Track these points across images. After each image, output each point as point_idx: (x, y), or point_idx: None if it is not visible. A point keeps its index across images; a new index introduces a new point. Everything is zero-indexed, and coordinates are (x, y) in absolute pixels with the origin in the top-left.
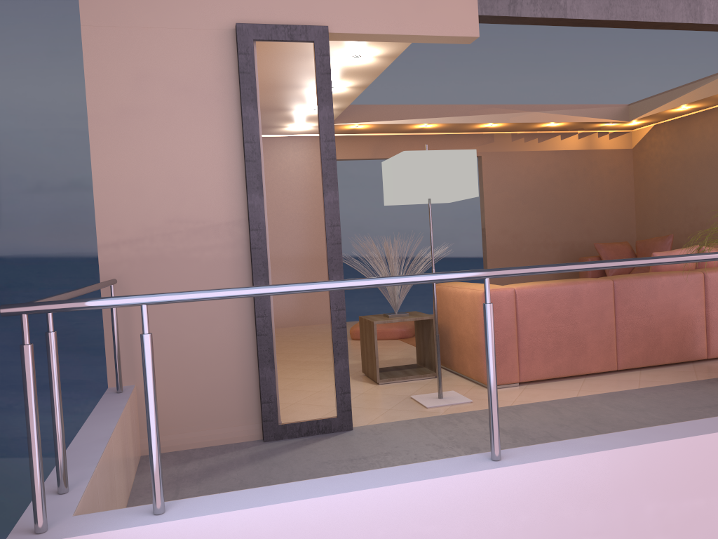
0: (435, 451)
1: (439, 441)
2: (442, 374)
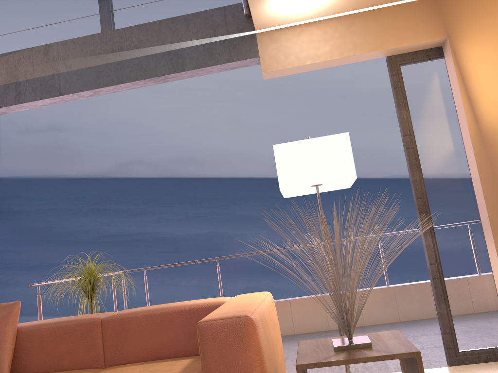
0: None
1: None
2: None
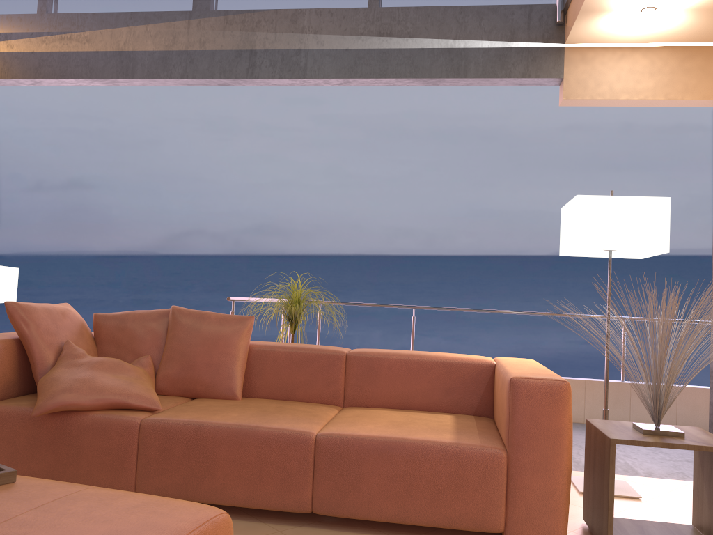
0: (630, 454)
1: (624, 458)
2: (570, 529)
